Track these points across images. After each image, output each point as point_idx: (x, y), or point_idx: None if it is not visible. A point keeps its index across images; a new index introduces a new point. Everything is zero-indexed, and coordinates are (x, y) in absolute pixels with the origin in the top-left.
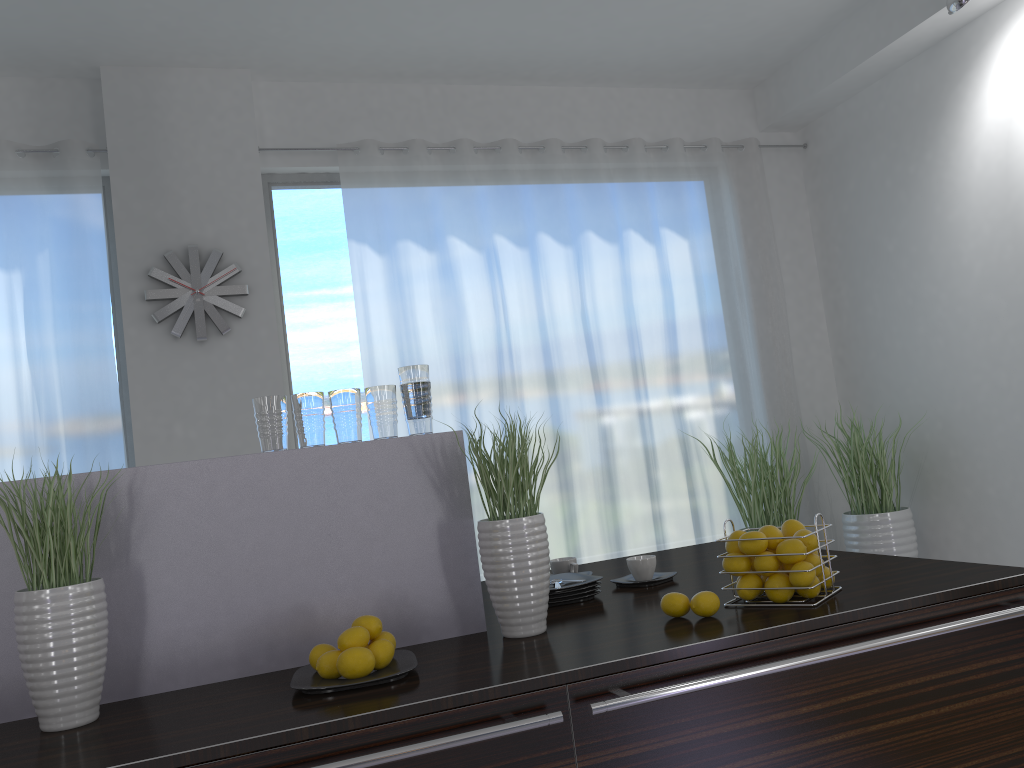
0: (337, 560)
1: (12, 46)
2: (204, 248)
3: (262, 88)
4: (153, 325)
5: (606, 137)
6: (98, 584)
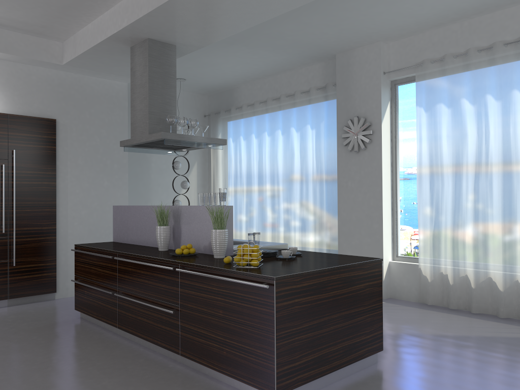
0: (204, 231)
1: (308, 57)
2: (360, 117)
3: (390, 45)
4: (344, 146)
5: None
6: (164, 227)
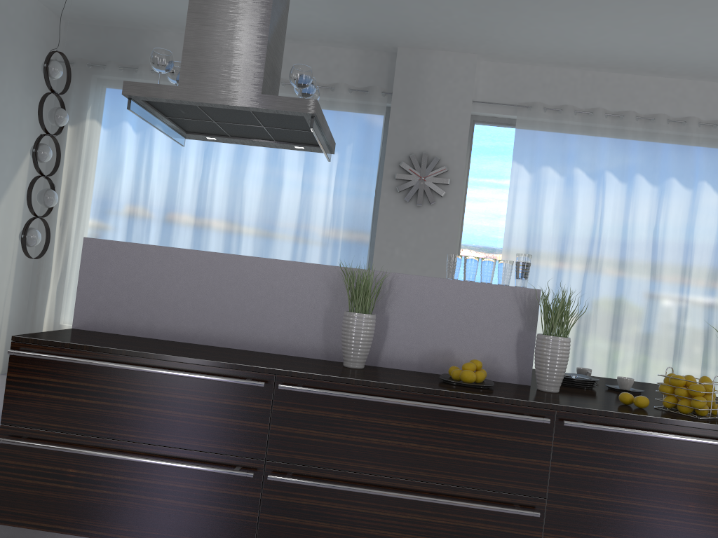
0: (468, 334)
1: (358, 35)
2: (430, 154)
3: (482, 65)
4: (396, 193)
5: (702, 116)
6: (374, 316)
